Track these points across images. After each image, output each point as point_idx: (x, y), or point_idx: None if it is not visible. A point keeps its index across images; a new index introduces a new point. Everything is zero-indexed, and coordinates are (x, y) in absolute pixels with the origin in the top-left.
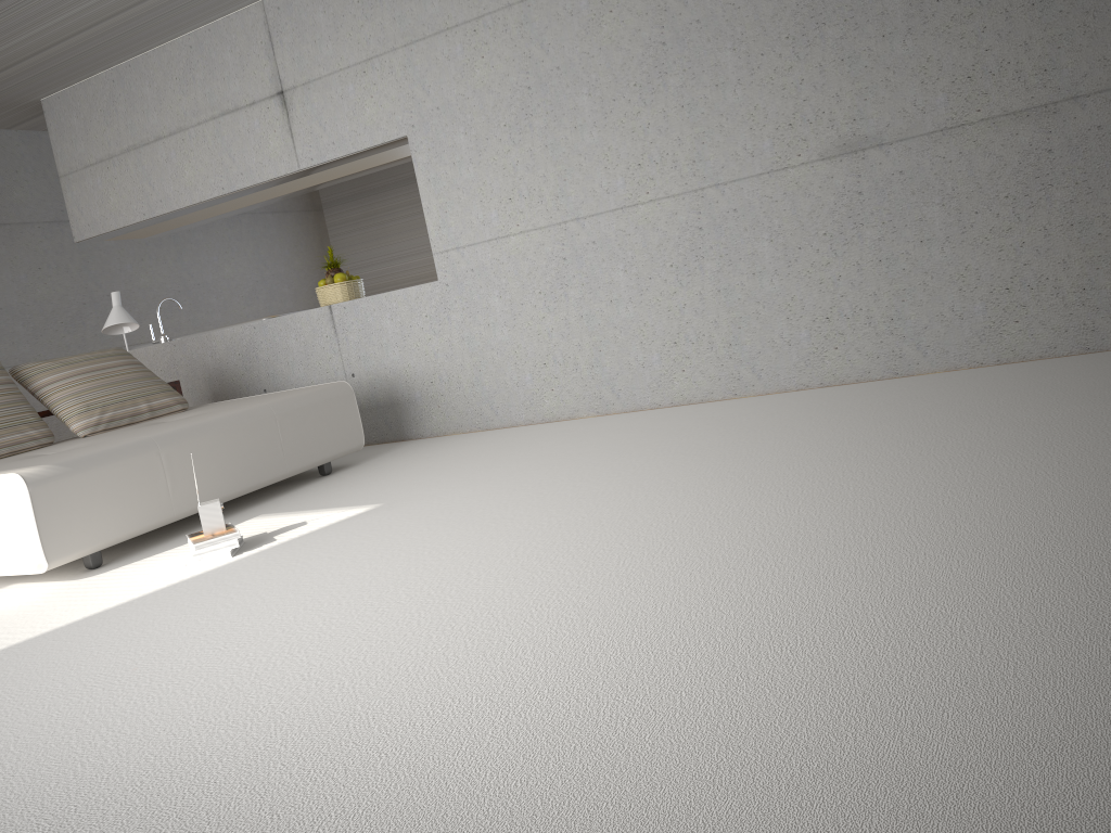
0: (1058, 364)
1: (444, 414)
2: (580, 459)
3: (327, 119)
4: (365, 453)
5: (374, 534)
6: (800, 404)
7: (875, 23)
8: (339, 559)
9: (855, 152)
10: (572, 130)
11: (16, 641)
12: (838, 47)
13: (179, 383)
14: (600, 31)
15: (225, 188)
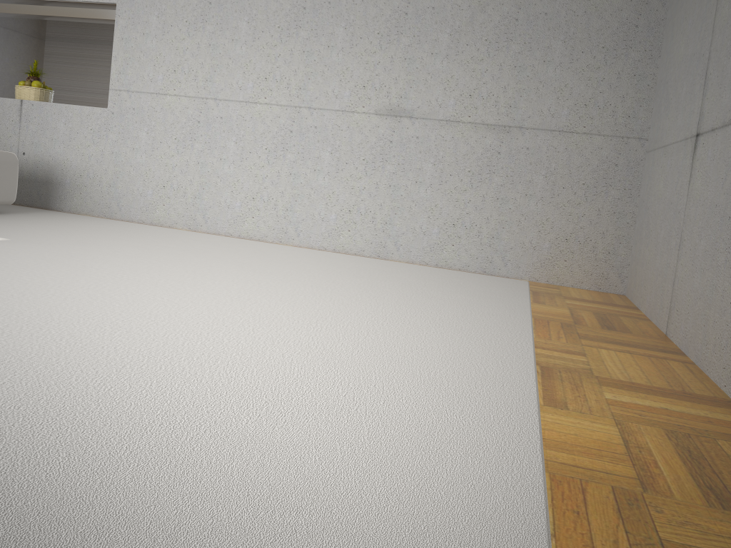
0: (466, 275)
1: (83, 200)
2: (164, 249)
3: None
4: (14, 209)
5: None
6: (316, 256)
7: (430, 44)
8: None
9: (396, 116)
10: (230, 41)
11: None
12: (405, 50)
13: None
14: None
15: None
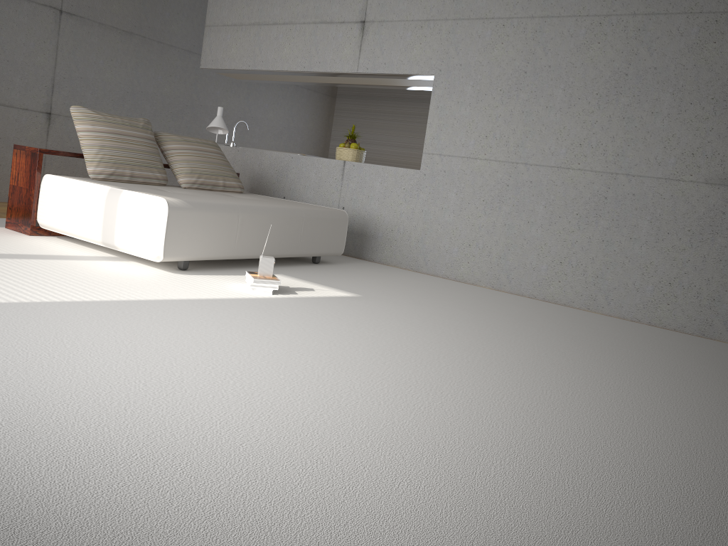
0: None
1: (392, 252)
2: (490, 313)
3: (386, 48)
4: (336, 258)
5: (363, 313)
6: (636, 330)
7: None
8: (345, 321)
9: None
10: (543, 108)
11: (150, 298)
12: None
13: (239, 175)
14: (586, 53)
15: (305, 67)
